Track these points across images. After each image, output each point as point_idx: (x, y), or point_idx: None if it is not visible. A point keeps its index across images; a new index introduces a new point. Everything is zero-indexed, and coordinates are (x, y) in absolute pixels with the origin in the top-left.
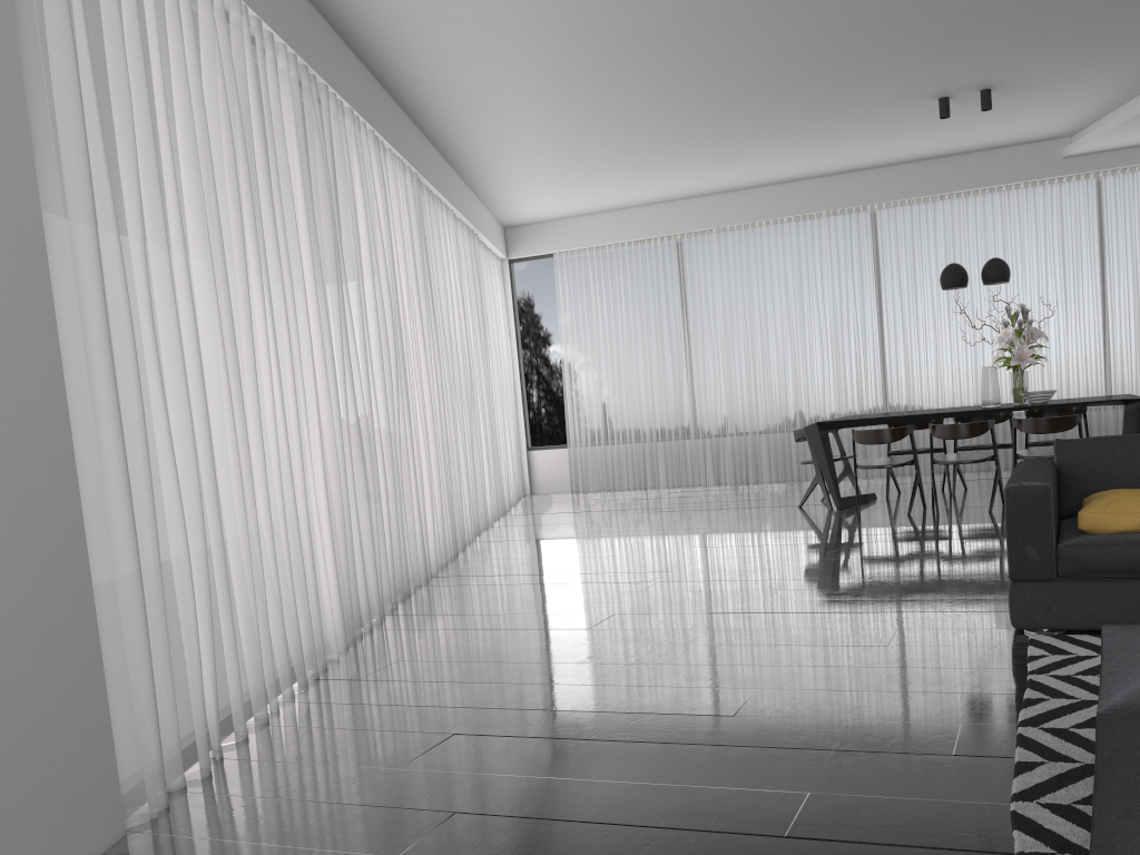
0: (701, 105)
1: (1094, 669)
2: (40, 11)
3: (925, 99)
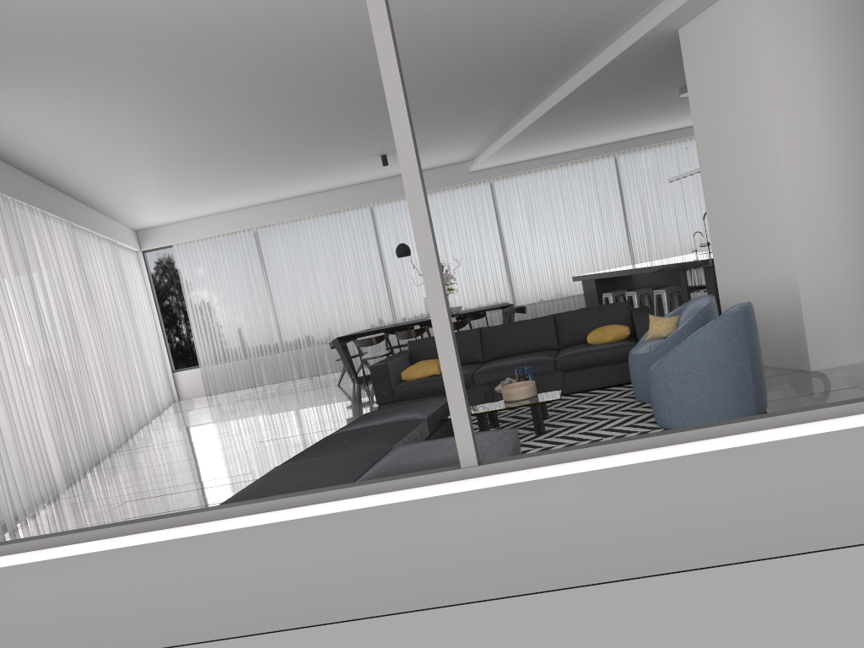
0: (243, 170)
1: None
2: None
3: (373, 156)
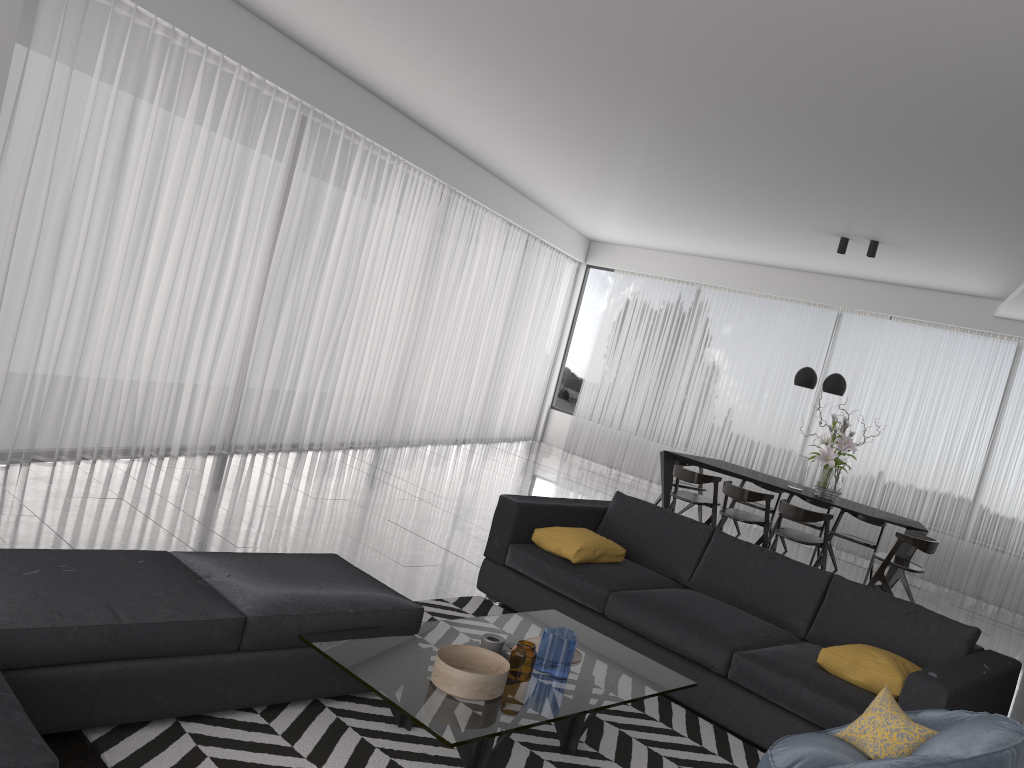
0: (650, 192)
1: (442, 615)
2: (36, 69)
3: (829, 235)
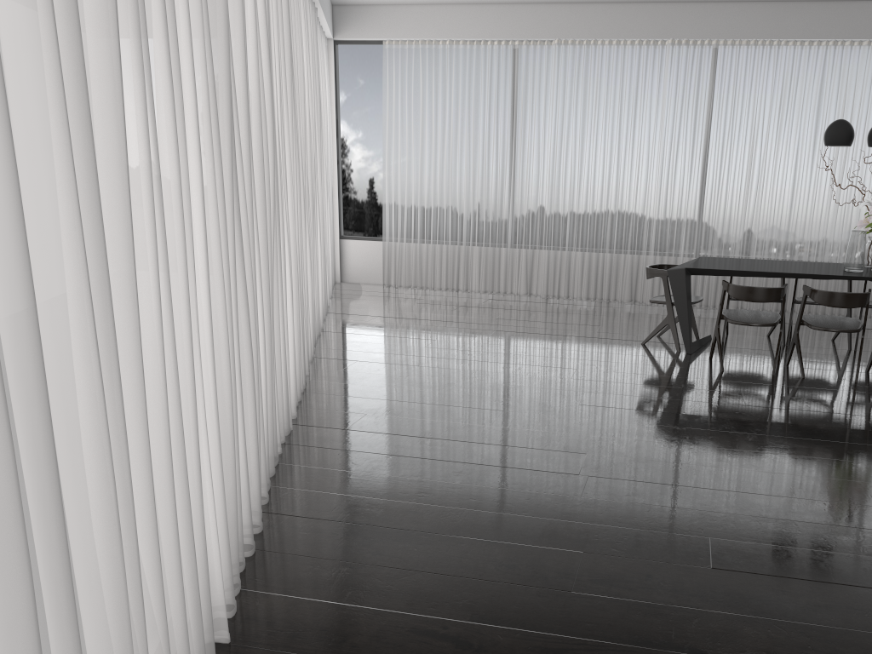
0: None
1: None
2: None
3: None
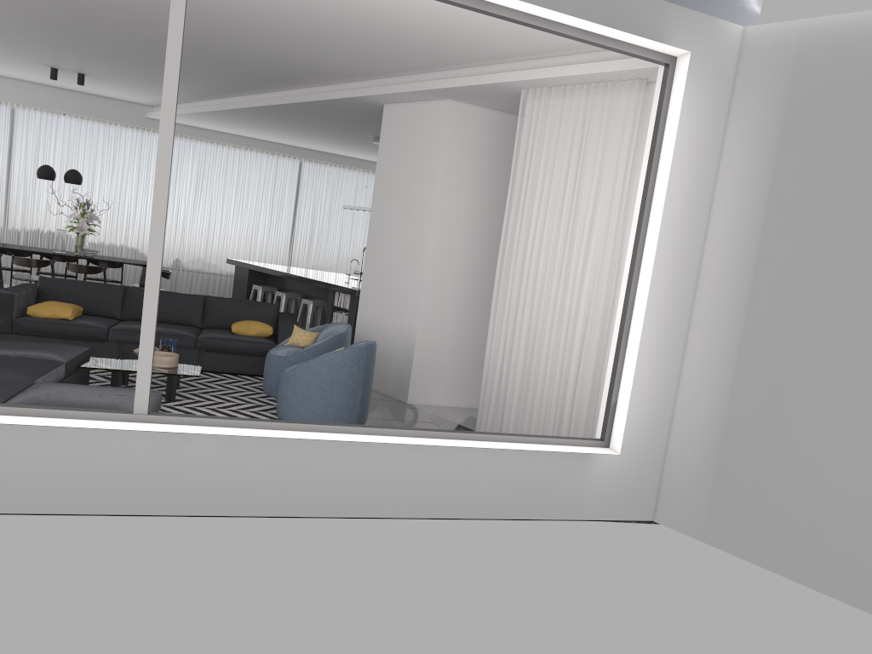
0: None
1: None
2: None
3: (42, 65)
